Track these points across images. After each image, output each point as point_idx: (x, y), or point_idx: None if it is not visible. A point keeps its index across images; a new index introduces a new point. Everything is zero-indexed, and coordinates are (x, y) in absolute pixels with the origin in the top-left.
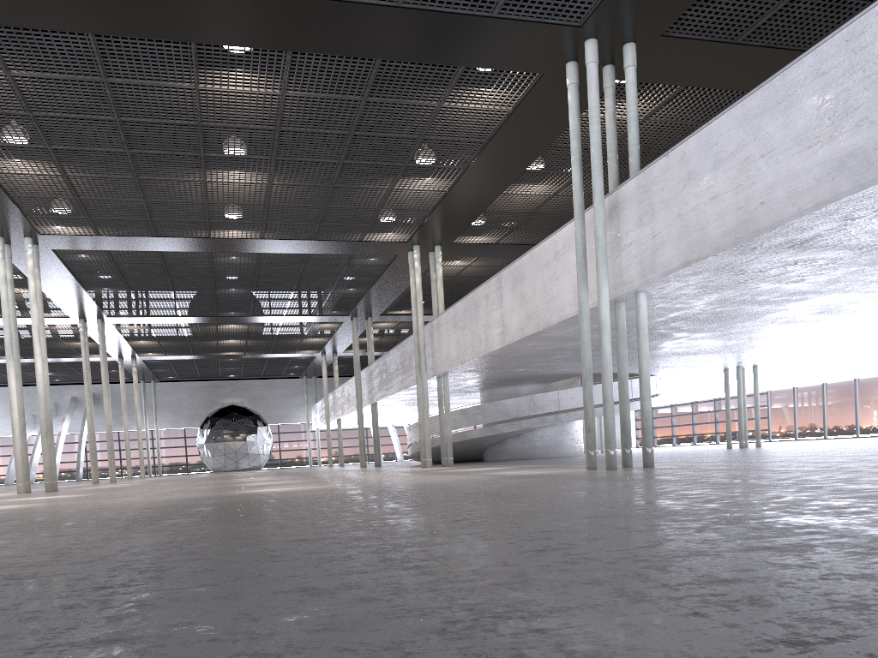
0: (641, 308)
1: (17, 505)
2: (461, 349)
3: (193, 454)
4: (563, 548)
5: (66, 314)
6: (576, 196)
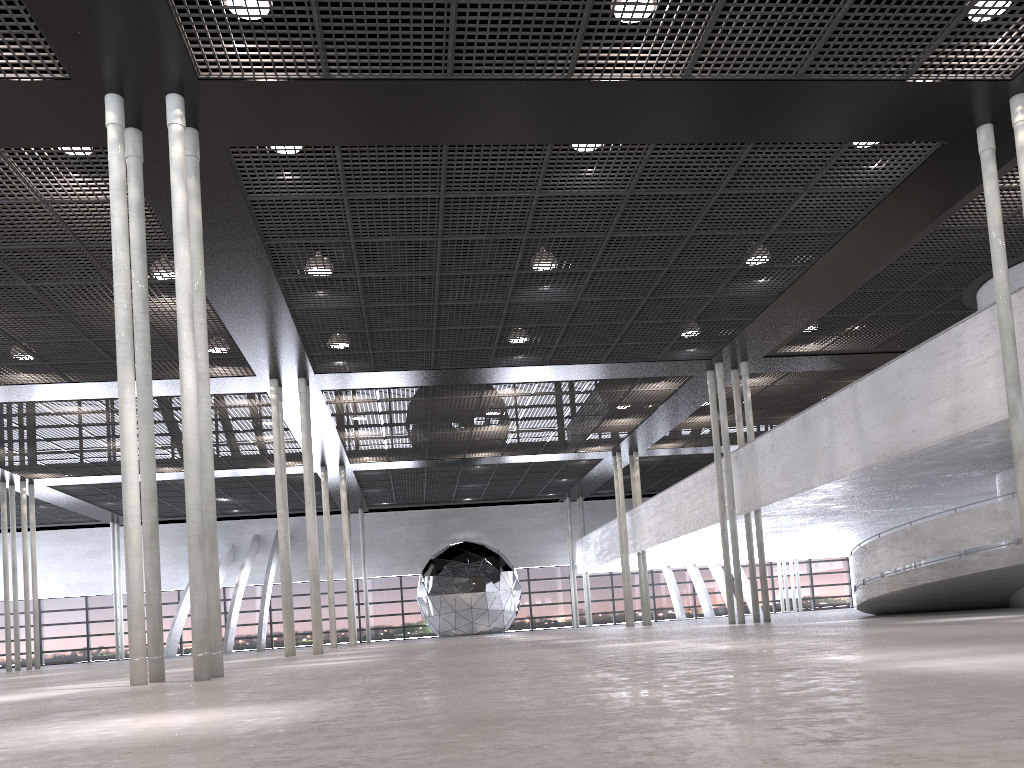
0: None
1: None
2: None
3: (411, 612)
4: None
5: (250, 369)
6: None
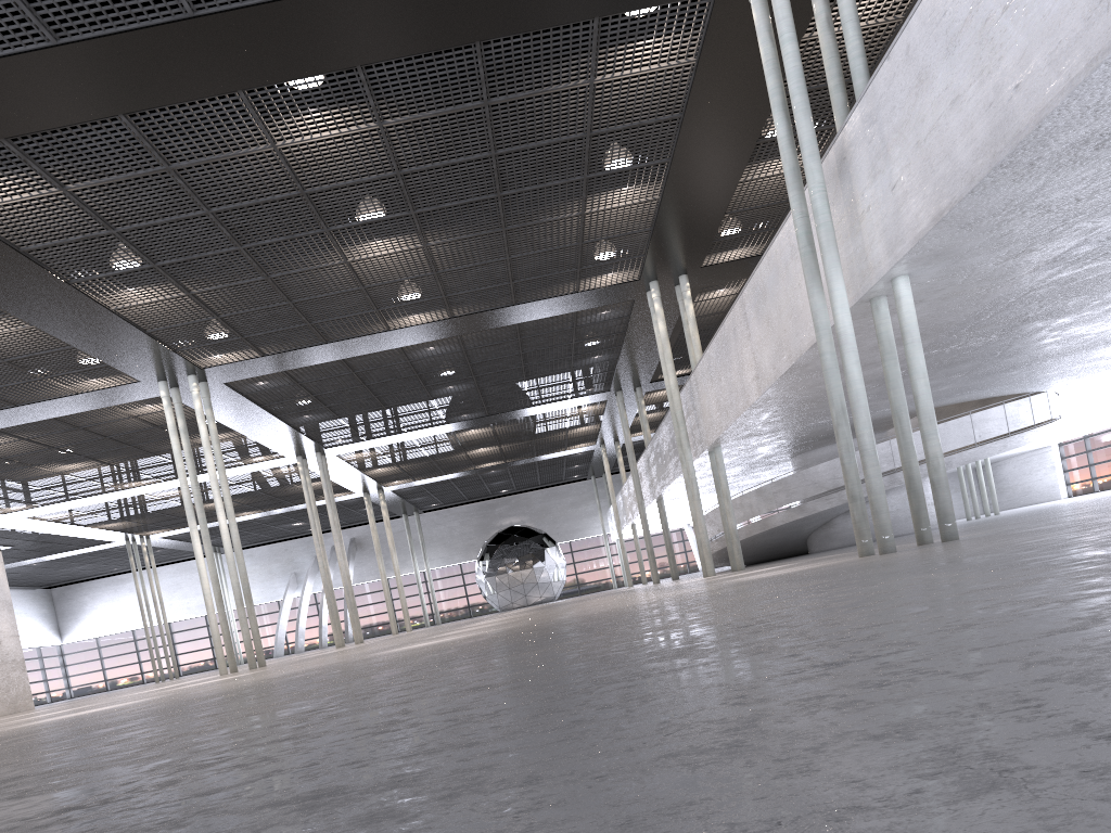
0: (903, 300)
1: (137, 701)
2: (722, 409)
3: (474, 593)
4: (114, 801)
5: (280, 454)
6: (785, 158)
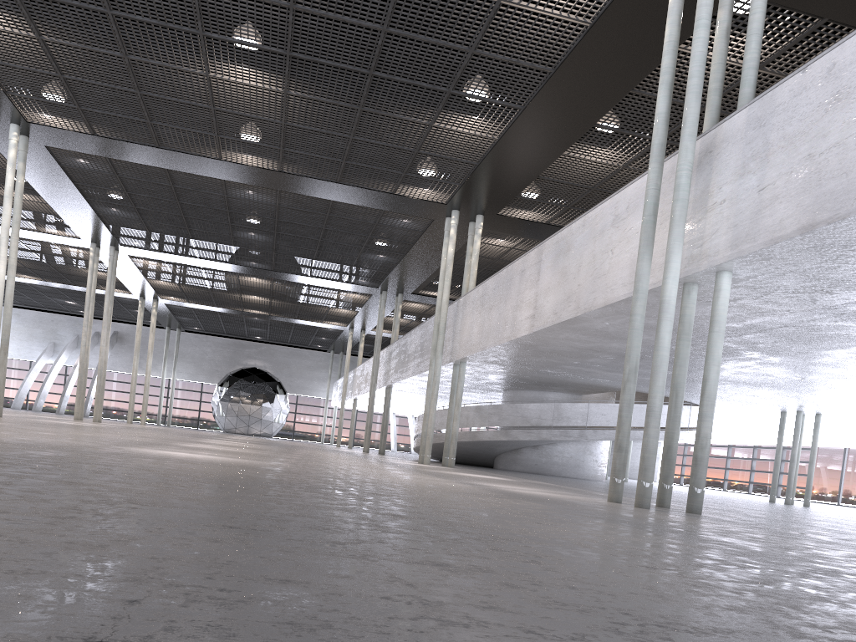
0: (722, 293)
1: None
2: (484, 333)
3: (206, 410)
4: None
5: (77, 235)
6: (657, 132)
